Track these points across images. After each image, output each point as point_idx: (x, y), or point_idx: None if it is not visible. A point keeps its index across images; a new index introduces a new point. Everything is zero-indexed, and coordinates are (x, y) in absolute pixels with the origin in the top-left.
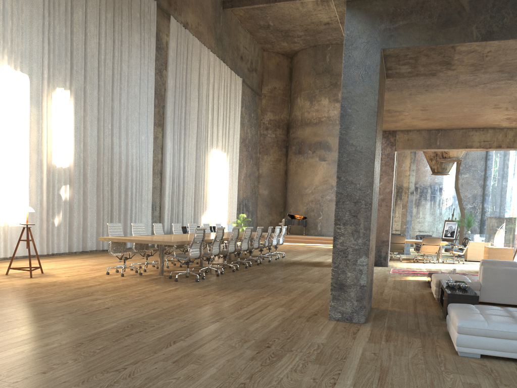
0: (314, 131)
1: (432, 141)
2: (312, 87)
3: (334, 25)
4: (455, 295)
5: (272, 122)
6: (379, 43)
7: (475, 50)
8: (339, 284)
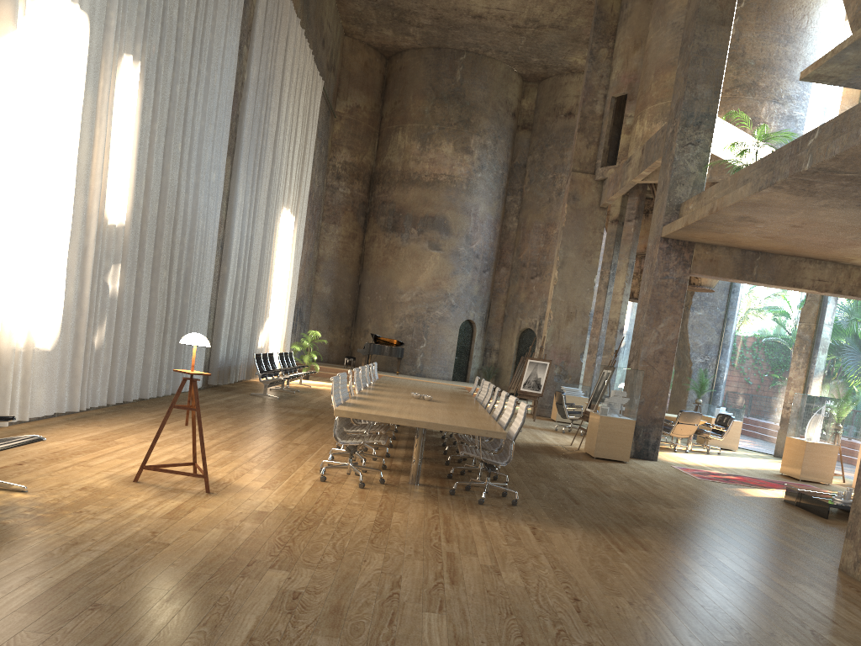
0: (425, 196)
1: (746, 268)
2: (428, 118)
3: (489, 21)
4: None
5: (349, 167)
6: None
7: None
8: None
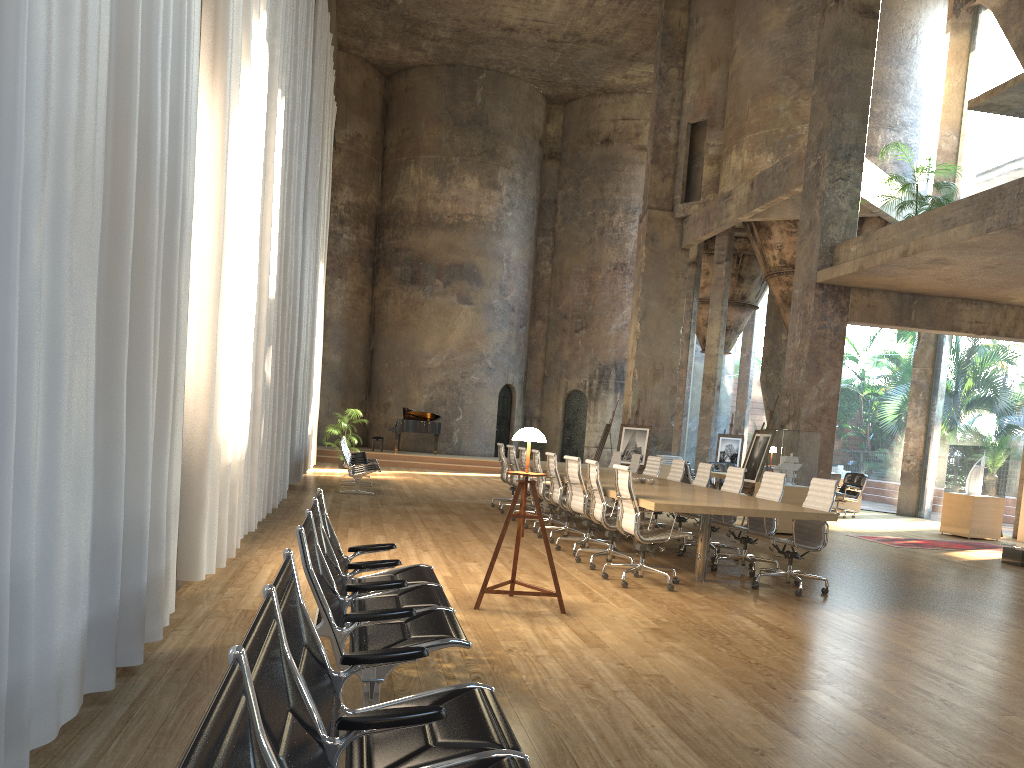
0: (449, 240)
1: (904, 312)
2: (446, 149)
3: (521, 35)
4: None
5: (353, 209)
6: None
7: None
8: None
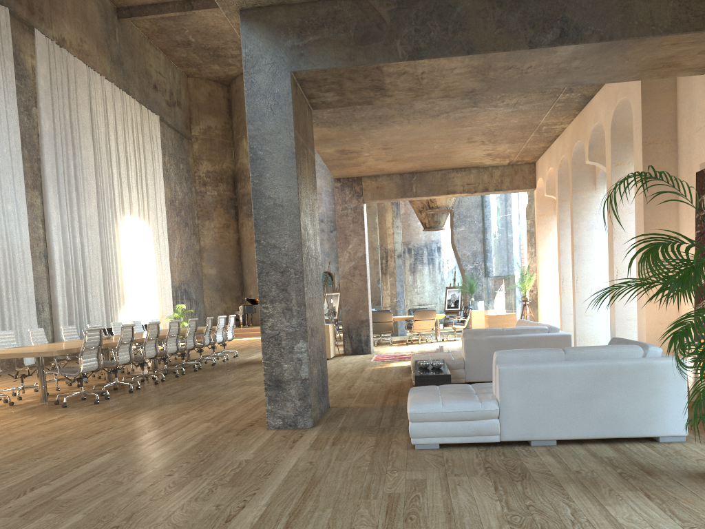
0: None
1: (407, 187)
2: None
3: None
4: (424, 377)
5: (212, 174)
6: (288, 65)
7: (406, 71)
8: (275, 381)
